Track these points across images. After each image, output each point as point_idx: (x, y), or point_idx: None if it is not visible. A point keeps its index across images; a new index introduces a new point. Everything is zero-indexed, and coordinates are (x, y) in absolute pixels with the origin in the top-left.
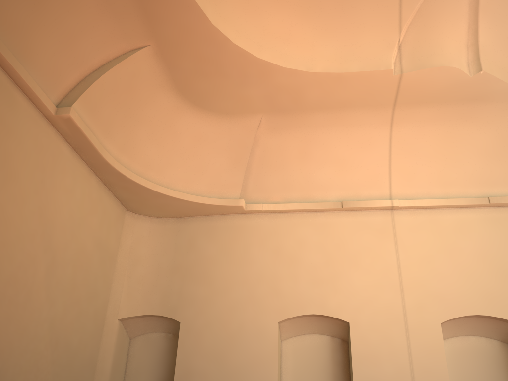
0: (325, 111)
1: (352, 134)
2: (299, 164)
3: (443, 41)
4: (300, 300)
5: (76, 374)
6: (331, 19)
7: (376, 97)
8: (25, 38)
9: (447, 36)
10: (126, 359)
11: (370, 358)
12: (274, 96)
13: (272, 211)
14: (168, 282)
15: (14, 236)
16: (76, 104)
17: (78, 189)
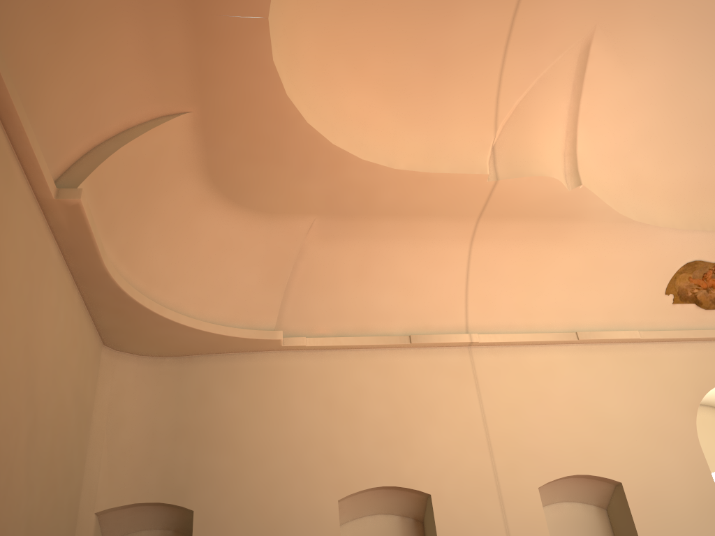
0: (397, 218)
1: (424, 249)
2: (355, 285)
3: (541, 147)
4: (366, 469)
5: None
6: (417, 105)
7: (461, 206)
8: (36, 84)
9: (546, 142)
10: None
11: None
12: (337, 195)
13: (319, 347)
14: (170, 452)
15: (0, 383)
16: (83, 185)
17: (61, 311)
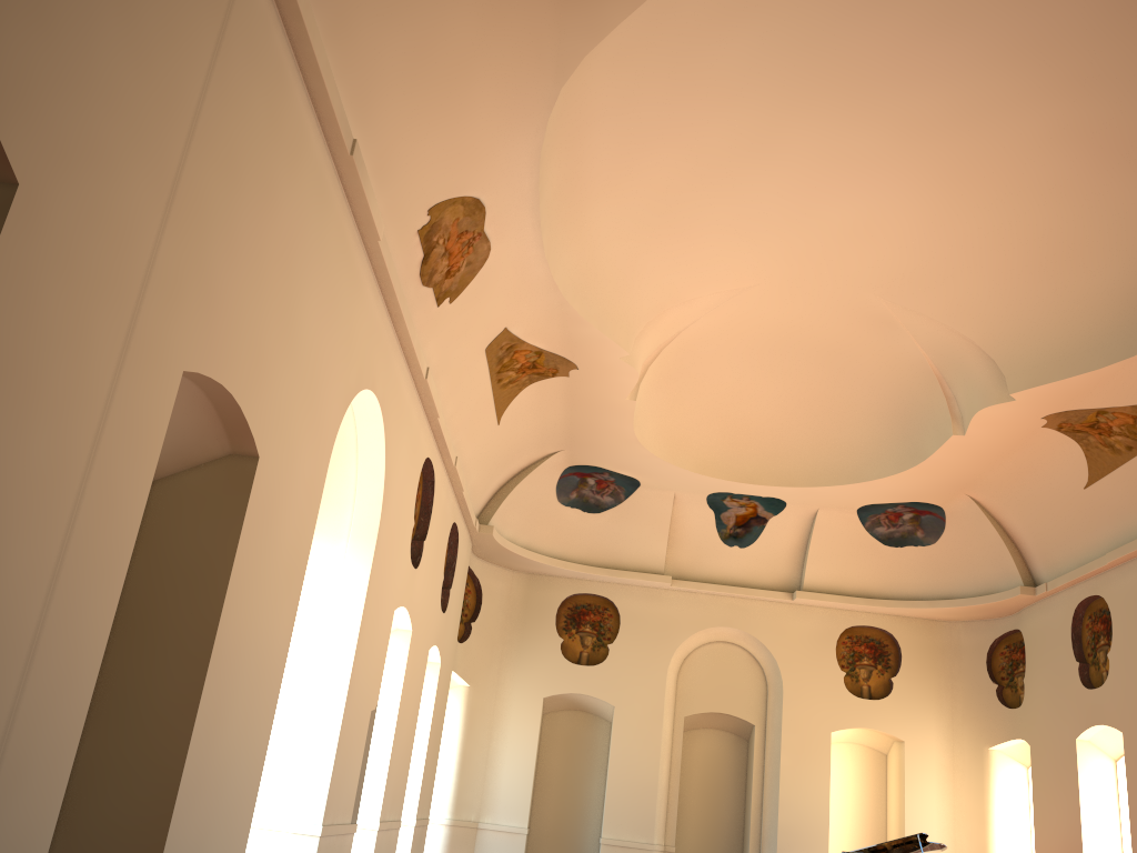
0: None
1: None
2: None
3: None
4: None
5: None
6: None
7: None
8: None
9: None
10: None
11: (12, 381)
12: None
13: None
14: None
15: None
16: None
17: None
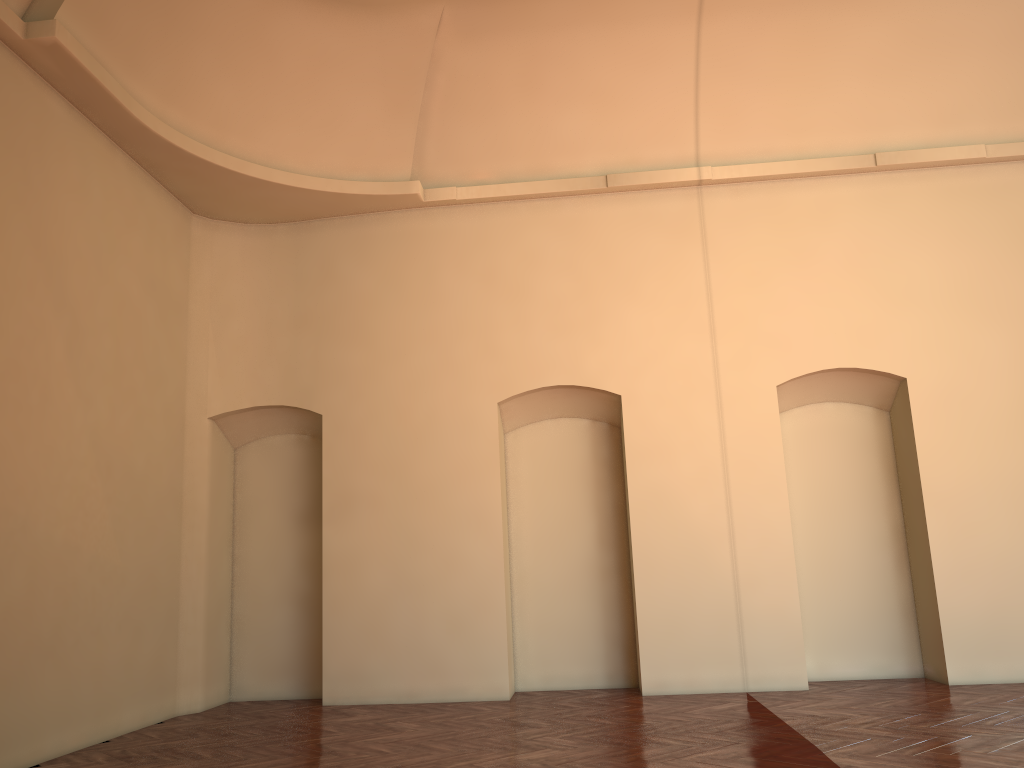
0: None
1: (623, 38)
2: (522, 105)
3: None
4: (535, 363)
5: (151, 516)
6: None
7: None
8: None
9: None
10: (233, 484)
11: (657, 452)
12: None
13: (476, 201)
14: (291, 346)
15: None
16: (63, 11)
17: (94, 184)
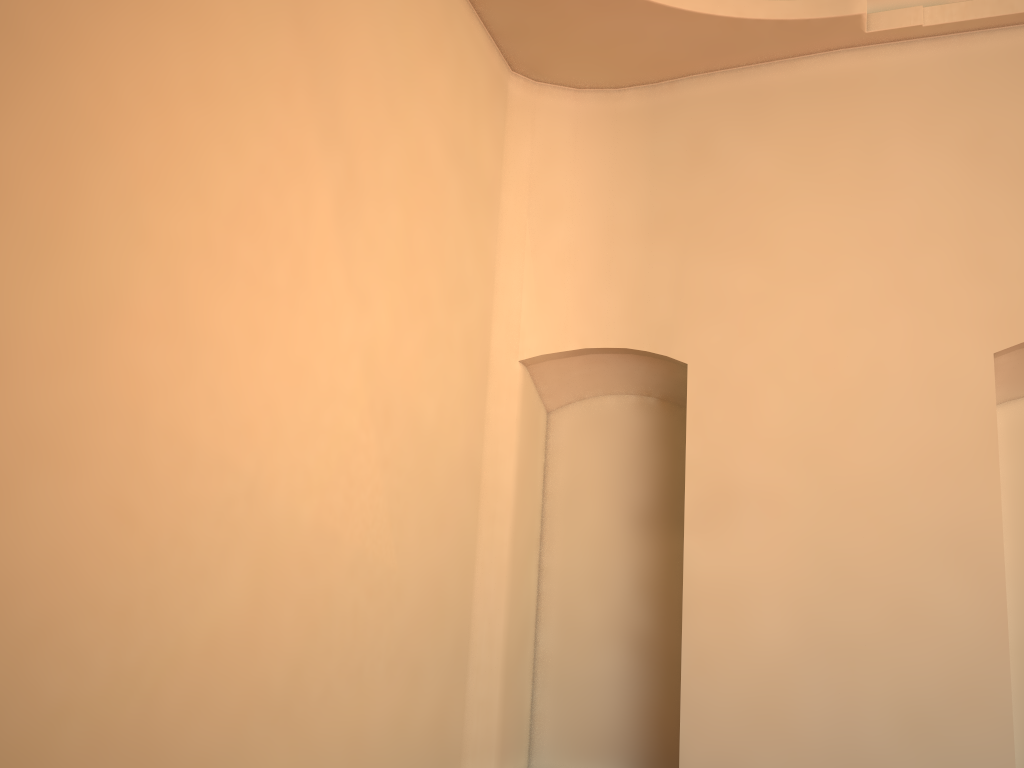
0: None
1: None
2: None
3: None
4: None
5: (441, 496)
6: None
7: None
8: None
9: None
10: (544, 462)
11: None
12: None
13: (955, 28)
14: (641, 261)
15: (231, 75)
16: None
17: None
